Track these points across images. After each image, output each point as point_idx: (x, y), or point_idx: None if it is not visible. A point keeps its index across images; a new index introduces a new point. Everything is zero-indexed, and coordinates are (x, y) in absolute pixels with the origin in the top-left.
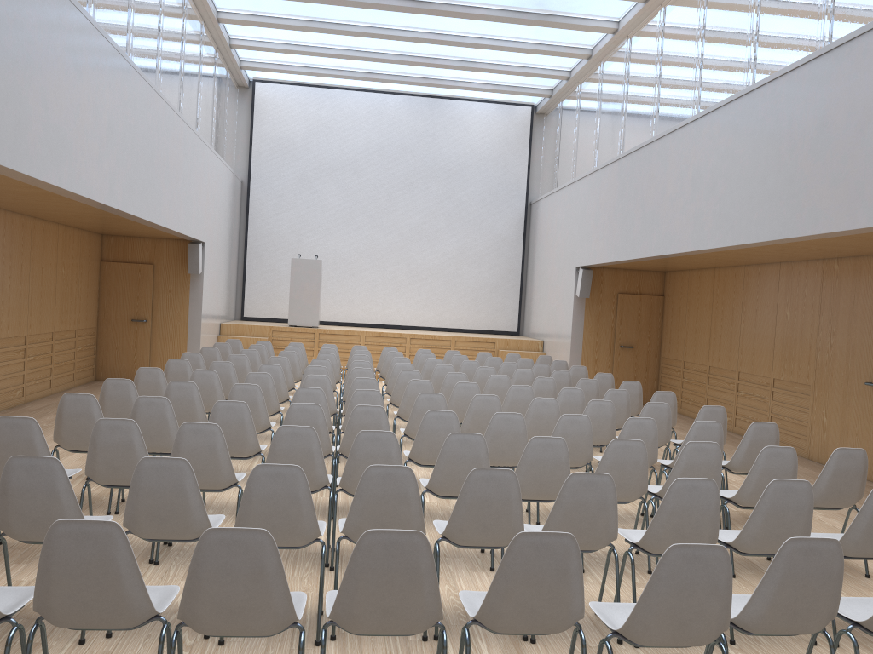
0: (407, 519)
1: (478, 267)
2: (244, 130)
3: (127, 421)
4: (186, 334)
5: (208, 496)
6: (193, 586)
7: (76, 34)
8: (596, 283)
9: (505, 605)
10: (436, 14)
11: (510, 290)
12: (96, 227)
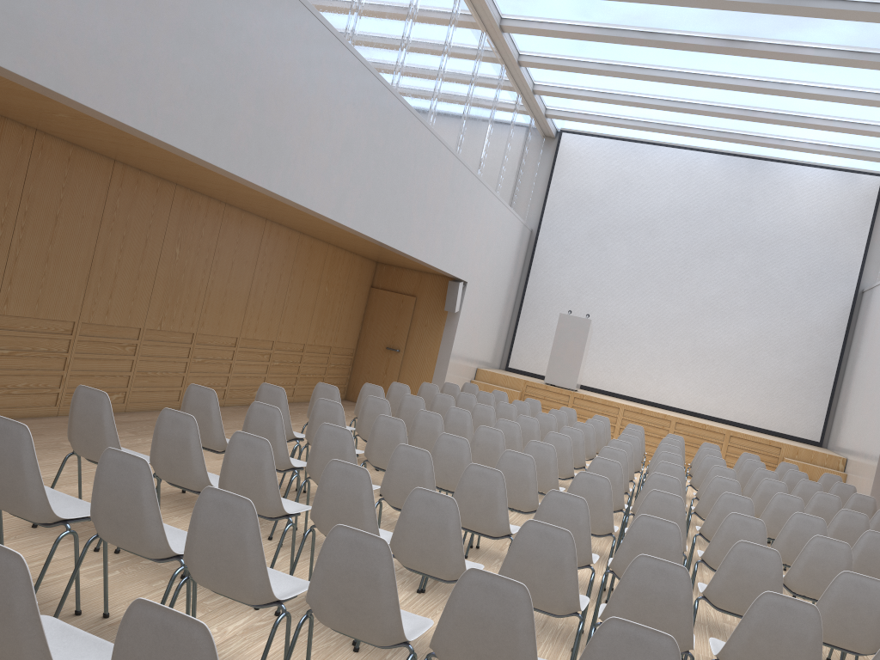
0: (376, 611)
1: (780, 357)
2: (542, 180)
3: (188, 416)
4: (432, 370)
5: None
6: None
7: (314, 46)
8: None
9: None
10: (750, 54)
11: (817, 391)
12: (362, 252)
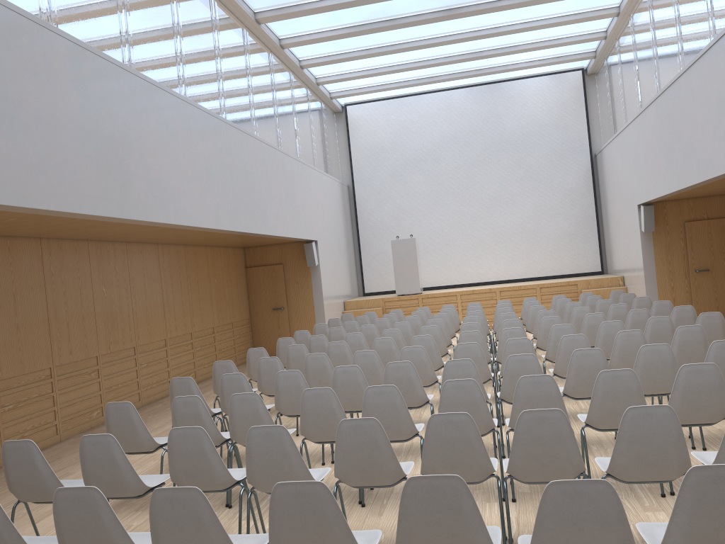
0: (383, 463)
1: (555, 220)
2: (343, 146)
3: (193, 397)
4: (313, 314)
5: None
6: (155, 535)
7: (165, 109)
8: (660, 216)
9: (413, 543)
10: (466, 15)
11: (588, 235)
12: (233, 244)
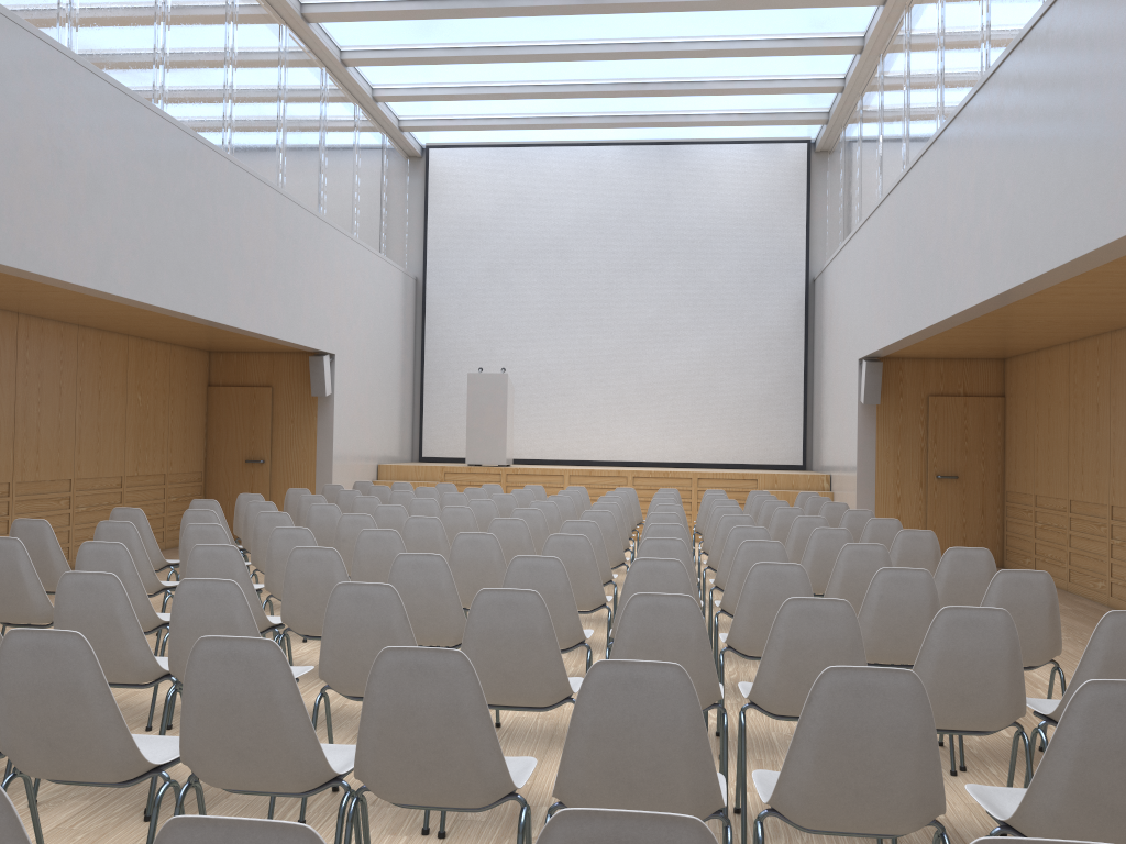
0: (92, 733)
1: (740, 375)
2: (417, 213)
3: None
4: (314, 477)
5: (128, 692)
6: None
7: (4, 51)
8: (892, 381)
9: None
10: (615, 10)
11: (788, 406)
12: (179, 338)
